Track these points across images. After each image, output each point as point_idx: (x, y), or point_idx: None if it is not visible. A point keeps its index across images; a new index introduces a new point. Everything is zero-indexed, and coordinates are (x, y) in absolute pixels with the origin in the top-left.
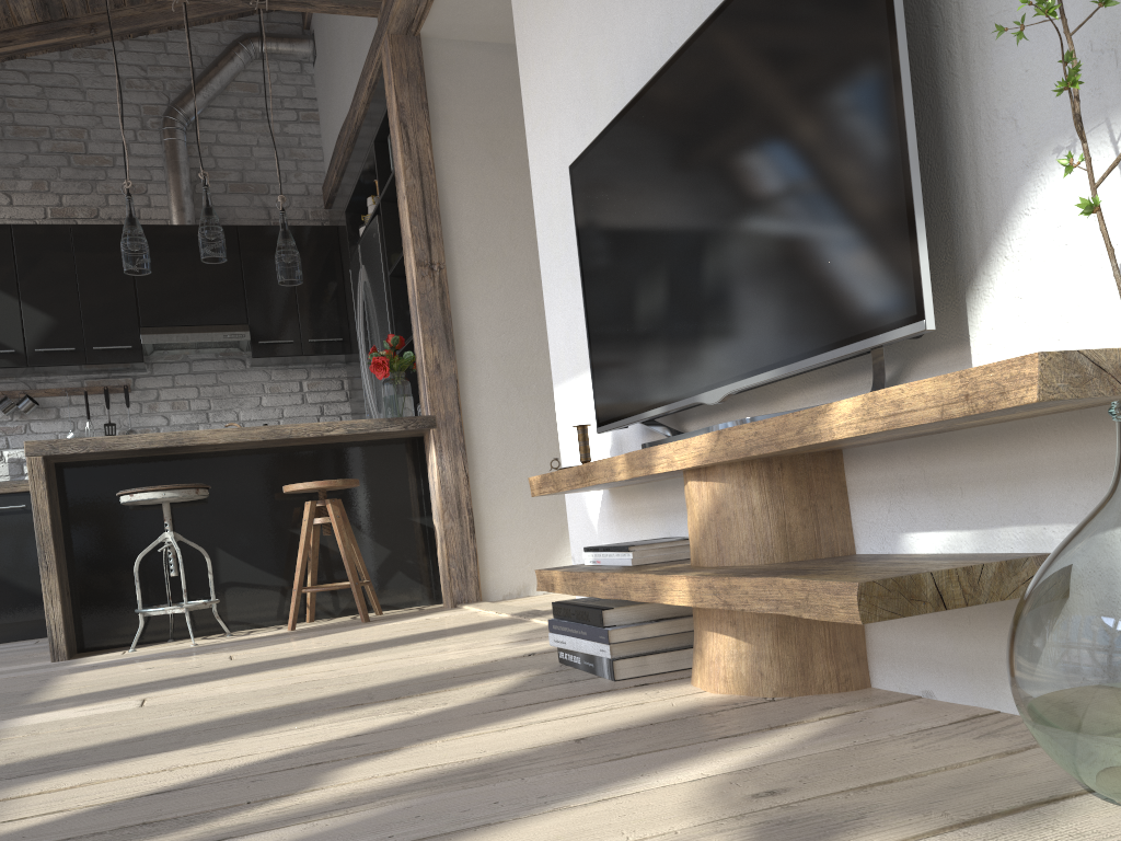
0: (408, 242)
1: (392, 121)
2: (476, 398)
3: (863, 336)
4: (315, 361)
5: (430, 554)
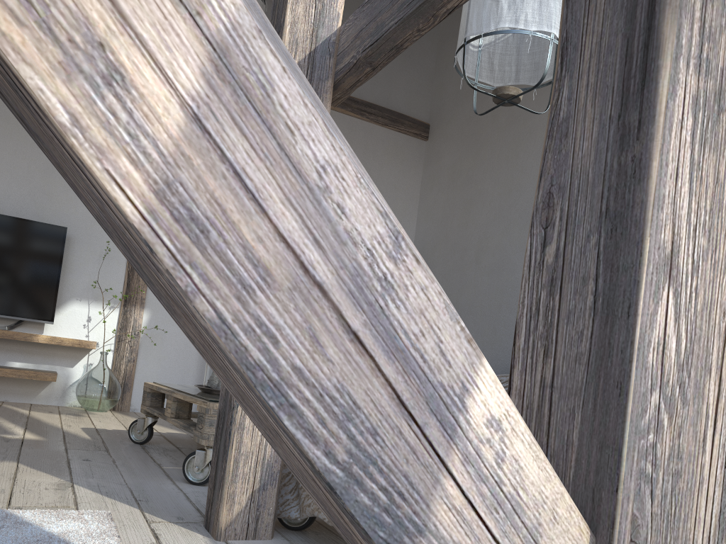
0: None
1: None
2: None
3: (32, 318)
4: None
5: None
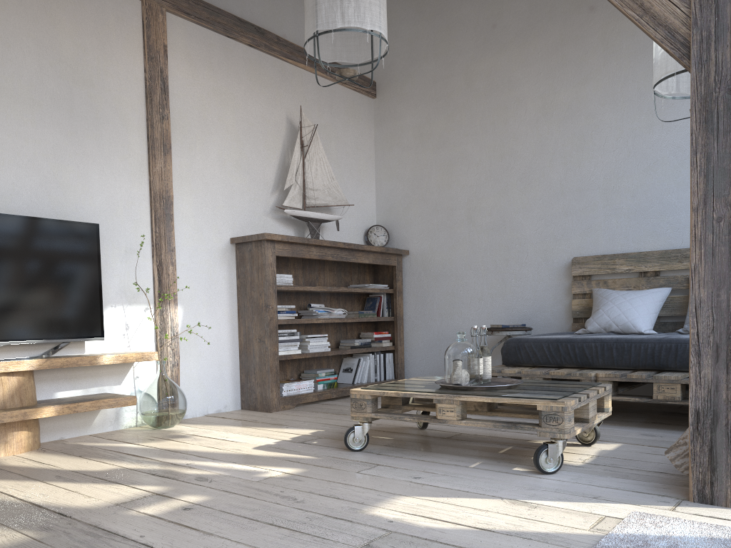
0: None
1: None
2: None
3: (82, 337)
4: None
5: None
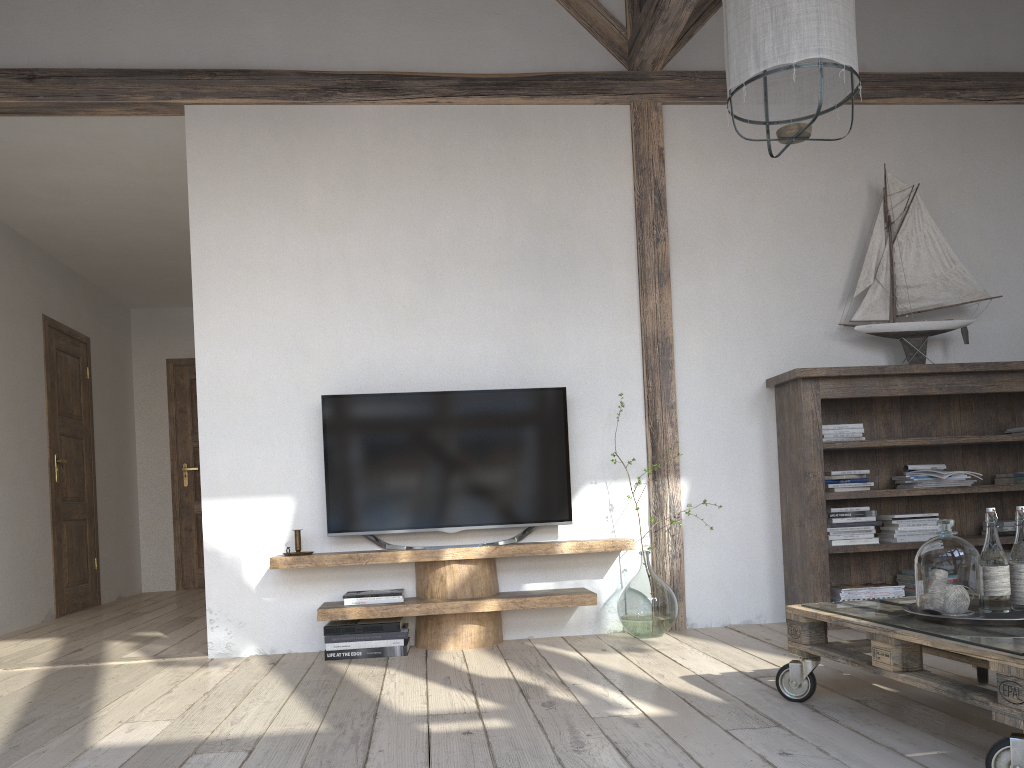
0: None
1: None
2: None
3: (545, 521)
4: None
5: None
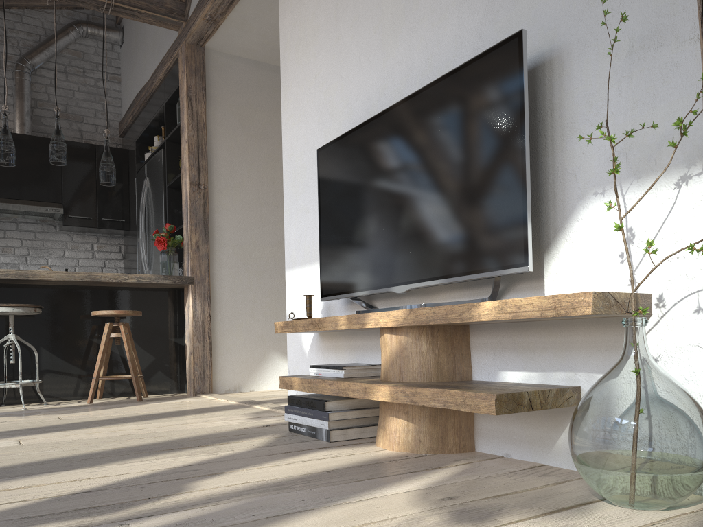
0: (186, 169)
1: (182, 94)
2: (219, 268)
3: (493, 269)
4: (104, 232)
5: (180, 362)
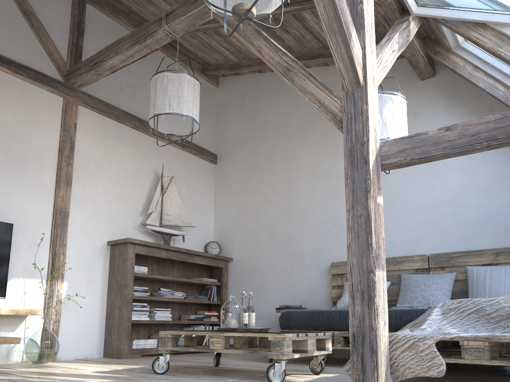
0: None
1: None
2: None
3: None
4: None
5: None
